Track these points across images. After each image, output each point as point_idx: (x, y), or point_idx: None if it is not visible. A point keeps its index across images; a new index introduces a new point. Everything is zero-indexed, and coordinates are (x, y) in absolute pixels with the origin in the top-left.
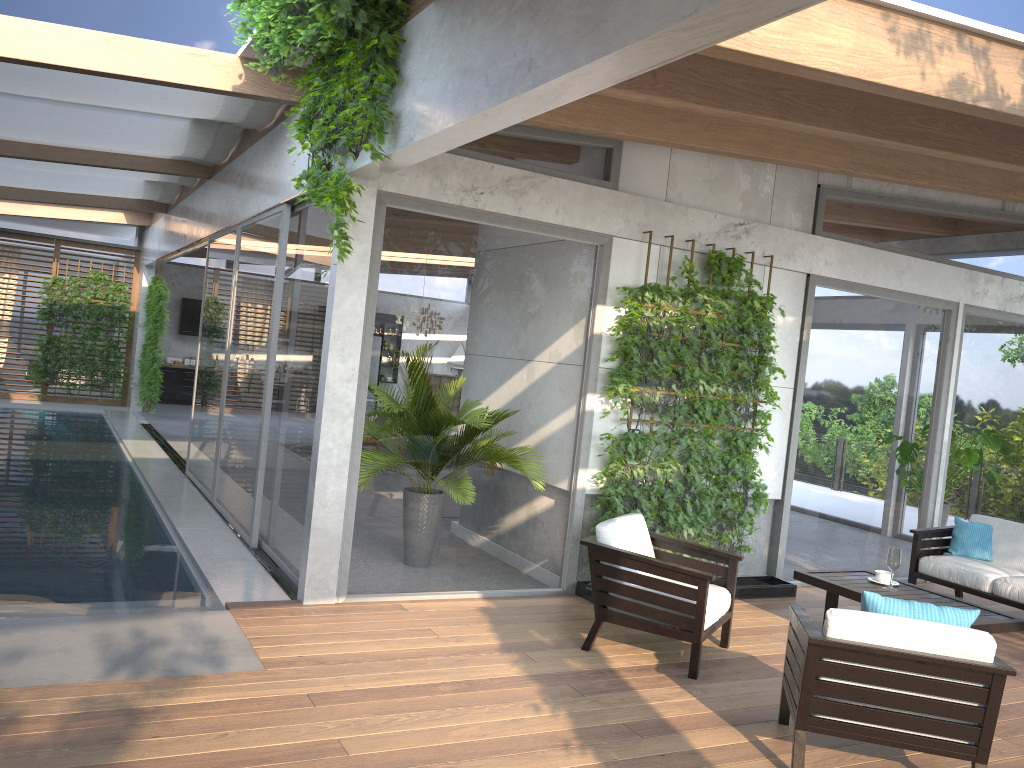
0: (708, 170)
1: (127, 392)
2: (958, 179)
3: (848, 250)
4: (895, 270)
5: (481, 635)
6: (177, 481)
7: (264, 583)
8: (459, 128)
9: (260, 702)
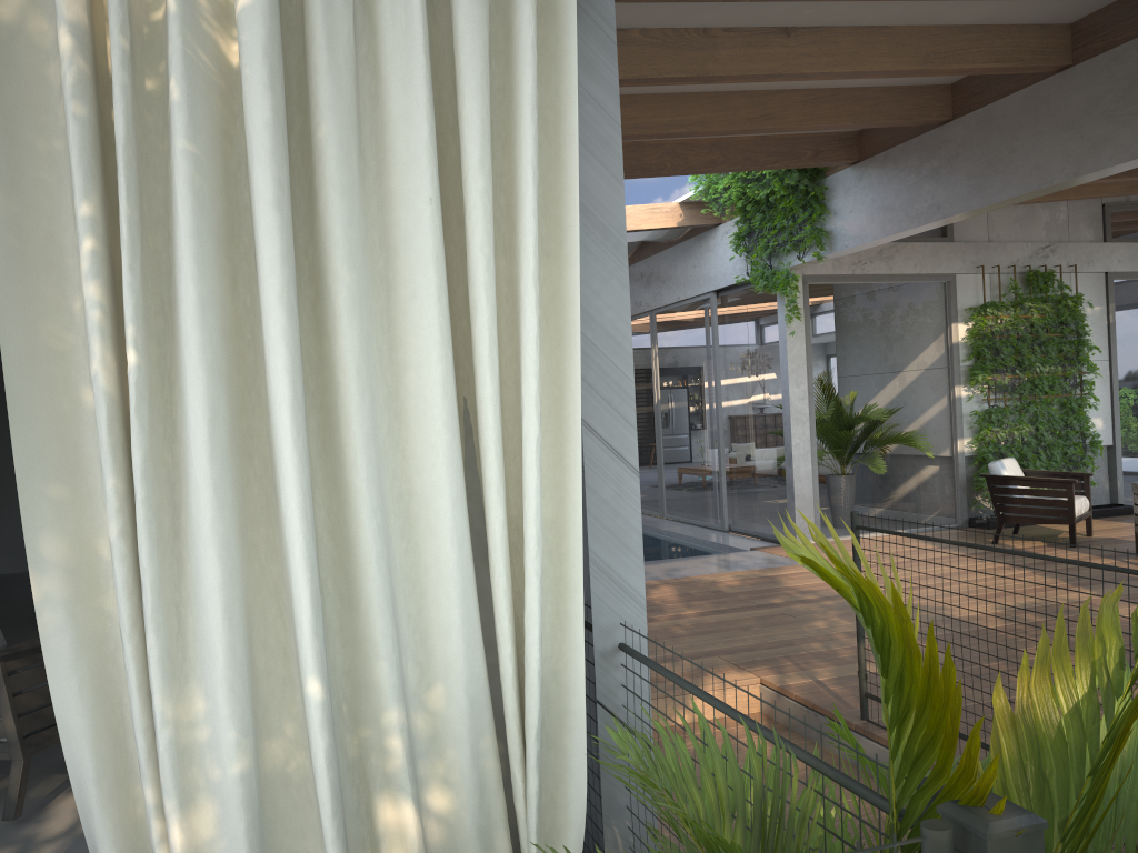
0: (1015, 213)
1: None
2: None
3: (1135, 248)
4: None
5: (922, 545)
6: None
7: (757, 542)
8: (885, 238)
9: None
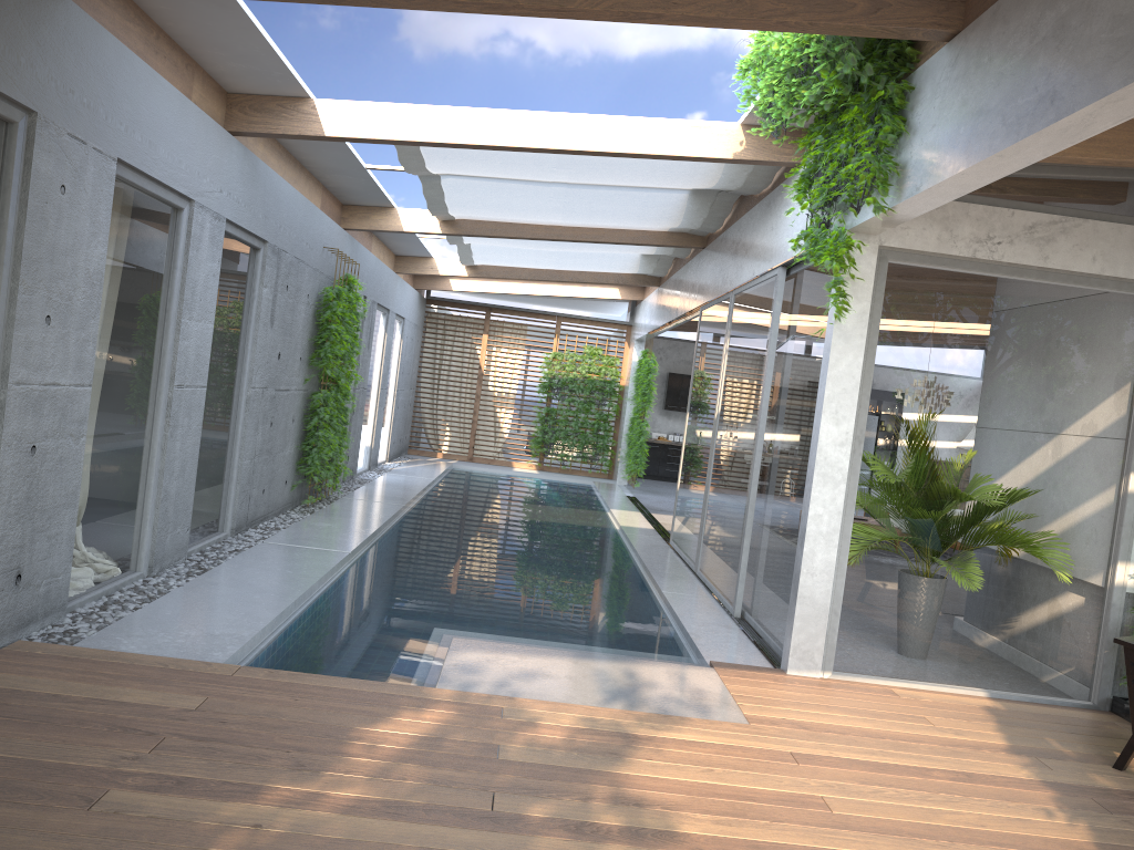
0: None
1: (614, 465)
2: None
3: None
4: None
5: (985, 733)
6: (661, 550)
7: (747, 650)
8: (971, 172)
9: (744, 750)
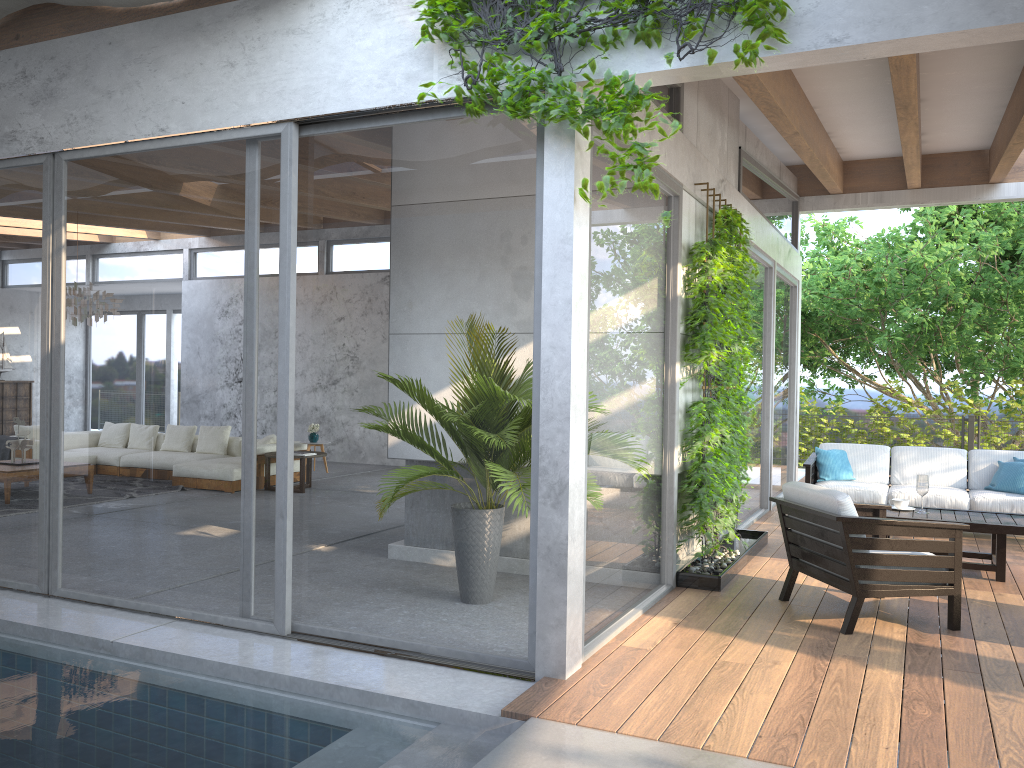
0: (709, 122)
1: None
2: (817, 149)
3: (750, 211)
4: (761, 231)
5: (766, 650)
6: None
7: (436, 672)
8: (976, 32)
9: None
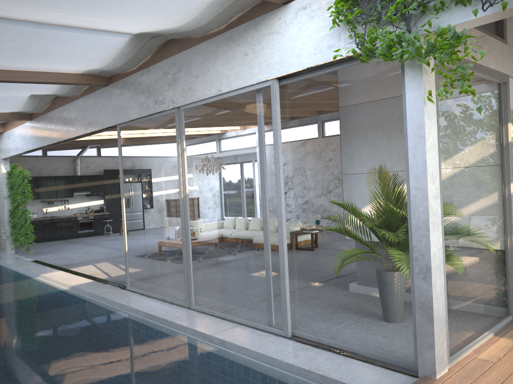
0: None
1: None
2: None
3: None
4: None
5: None
6: (133, 296)
7: (362, 366)
8: None
9: None
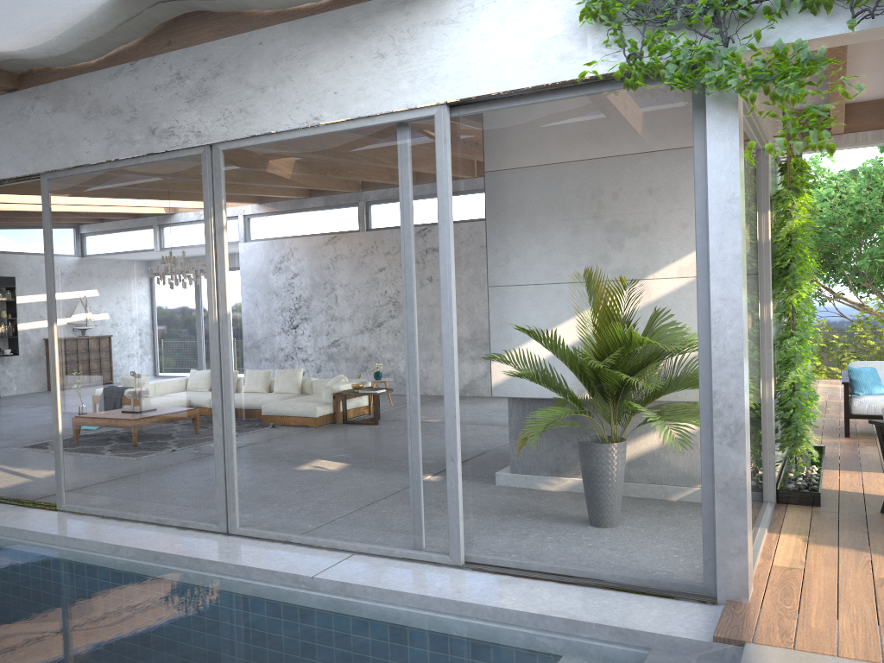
0: None
1: None
2: None
3: None
4: None
5: None
6: (85, 522)
7: (621, 598)
8: None
9: None
